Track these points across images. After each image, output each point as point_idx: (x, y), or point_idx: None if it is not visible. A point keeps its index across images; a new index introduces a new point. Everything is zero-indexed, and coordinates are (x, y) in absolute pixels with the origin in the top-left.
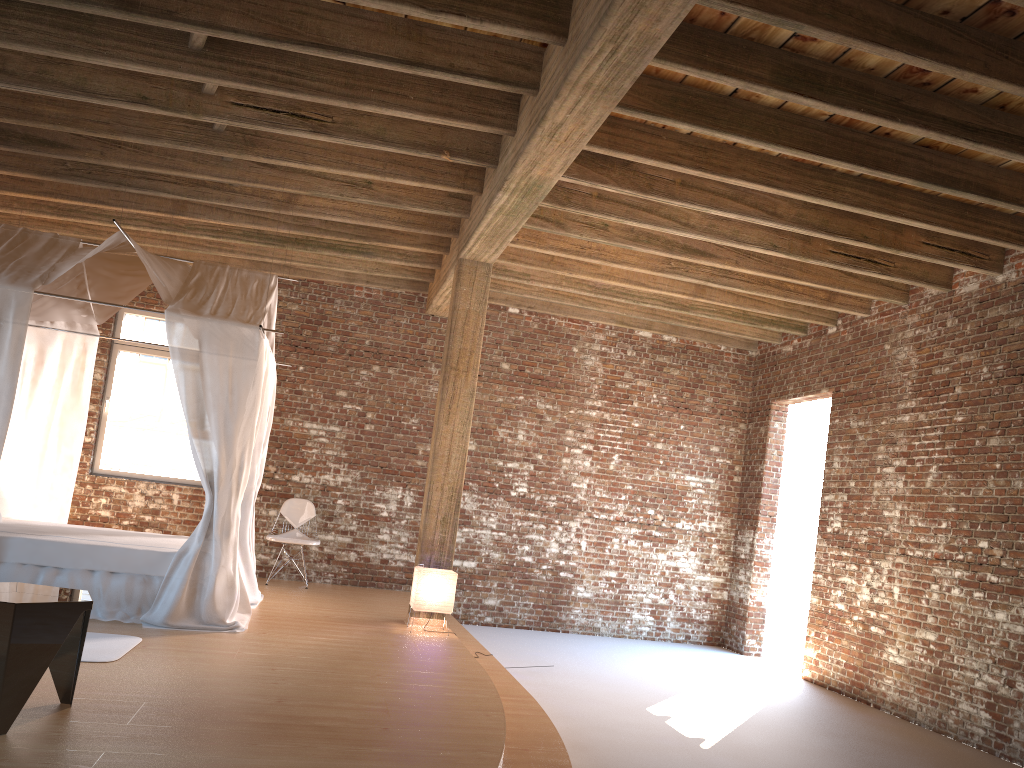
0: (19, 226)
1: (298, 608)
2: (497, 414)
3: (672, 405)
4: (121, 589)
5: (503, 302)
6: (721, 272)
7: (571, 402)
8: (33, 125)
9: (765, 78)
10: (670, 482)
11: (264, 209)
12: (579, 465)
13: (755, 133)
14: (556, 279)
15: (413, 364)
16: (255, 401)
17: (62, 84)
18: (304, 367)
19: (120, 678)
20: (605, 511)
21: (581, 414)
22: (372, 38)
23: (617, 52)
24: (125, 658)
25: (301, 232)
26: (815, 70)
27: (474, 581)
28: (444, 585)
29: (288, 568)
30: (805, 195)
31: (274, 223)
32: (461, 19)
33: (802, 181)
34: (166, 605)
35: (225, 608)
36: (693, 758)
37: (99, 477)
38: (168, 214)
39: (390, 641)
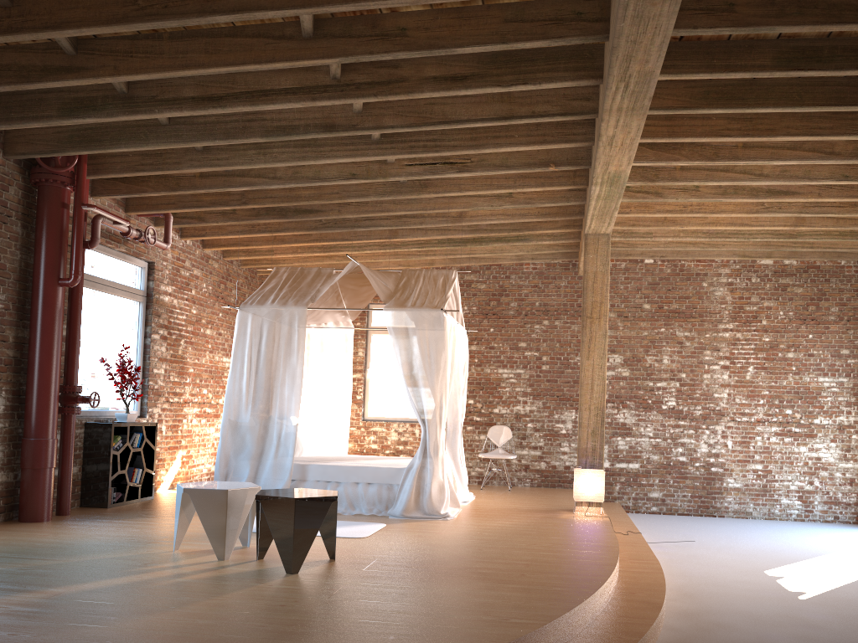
0: (304, 262)
1: (497, 503)
2: (644, 345)
3: (799, 318)
4: (374, 494)
5: (639, 256)
6: (812, 203)
7: (706, 328)
8: (297, 204)
9: (767, 65)
10: (804, 385)
11: (444, 225)
12: (718, 378)
13: (780, 102)
14: (674, 232)
15: (573, 315)
16: (445, 360)
17: (307, 177)
18: (493, 329)
19: (366, 546)
20: (746, 414)
21: (715, 336)
22: (477, 108)
23: (629, 86)
24: (372, 535)
25: (474, 234)
26: (812, 47)
27: (639, 479)
28: (595, 481)
29: (497, 477)
30: (848, 135)
31: (455, 232)
32: (526, 86)
33: (844, 124)
34: (402, 503)
35: (439, 503)
36: (785, 605)
37: (368, 422)
38: (387, 239)
39: (554, 523)
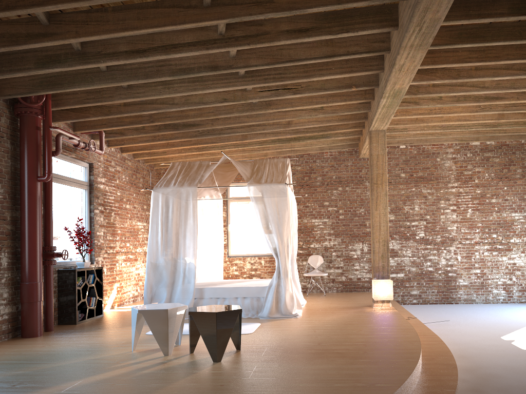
0: (185, 159)
1: (322, 305)
2: (402, 199)
3: (497, 177)
4: (249, 304)
5: (396, 144)
6: (510, 104)
7: (440, 186)
8: (186, 120)
9: (505, 13)
10: (503, 218)
11: (279, 129)
12: (450, 218)
13: (507, 37)
14: (421, 127)
15: (357, 183)
16: (289, 216)
17: (194, 102)
18: (307, 194)
19: (255, 339)
20: (468, 239)
21: (447, 191)
22: (311, 50)
23: (421, 29)
24: (255, 331)
25: (296, 135)
26: None
27: (404, 283)
28: (387, 287)
29: (315, 287)
30: None
31: (284, 134)
32: (348, 33)
33: None
34: (267, 309)
35: (291, 307)
36: (525, 359)
37: (231, 258)
38: (240, 141)
39: (365, 315)
